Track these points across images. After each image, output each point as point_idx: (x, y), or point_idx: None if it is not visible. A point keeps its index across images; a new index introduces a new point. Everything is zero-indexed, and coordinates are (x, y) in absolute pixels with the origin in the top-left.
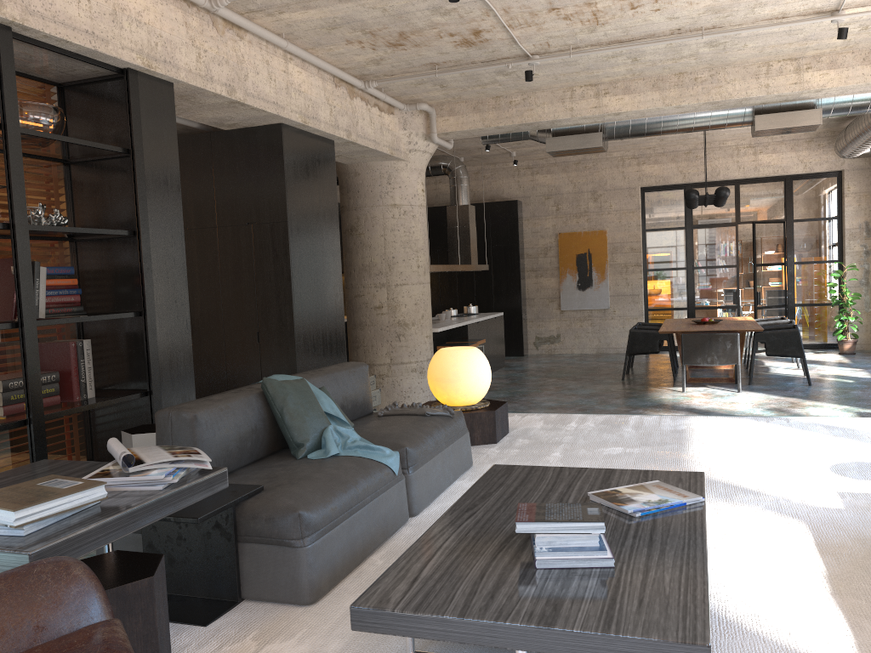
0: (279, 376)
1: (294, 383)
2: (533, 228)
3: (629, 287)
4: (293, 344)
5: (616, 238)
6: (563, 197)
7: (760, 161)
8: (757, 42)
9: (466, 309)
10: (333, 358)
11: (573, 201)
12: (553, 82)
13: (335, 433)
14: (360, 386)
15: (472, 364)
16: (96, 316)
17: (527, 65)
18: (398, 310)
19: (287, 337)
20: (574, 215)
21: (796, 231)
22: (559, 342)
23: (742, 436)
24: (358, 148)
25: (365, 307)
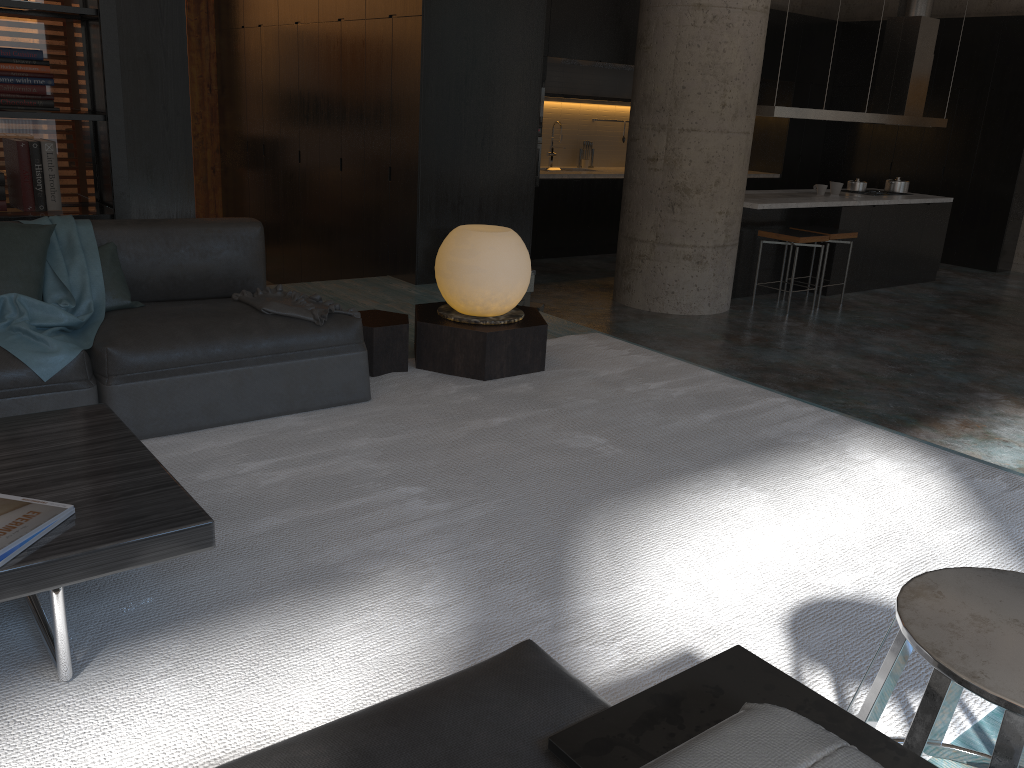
0: (57, 217)
1: (10, 228)
2: None
3: None
4: (415, 190)
5: None
6: None
7: None
8: None
9: (887, 184)
10: (501, 218)
11: None
12: None
13: (12, 305)
14: (223, 253)
15: (476, 256)
16: (26, 113)
17: None
18: (677, 168)
19: (411, 179)
20: None
21: None
22: None
23: (845, 487)
24: None
25: (637, 157)
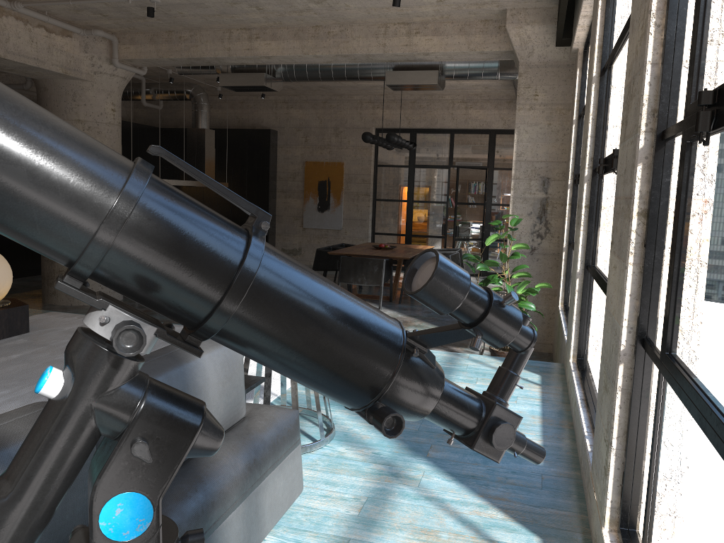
0: None
1: None
2: (285, 155)
3: (358, 213)
4: None
5: (351, 170)
6: (311, 130)
7: (470, 115)
8: (354, 3)
9: None
10: None
11: (319, 135)
12: (206, 22)
13: None
14: None
15: None
16: None
17: (162, 3)
18: None
19: None
20: (319, 147)
21: (495, 178)
22: (300, 254)
23: None
24: (18, 64)
25: None
